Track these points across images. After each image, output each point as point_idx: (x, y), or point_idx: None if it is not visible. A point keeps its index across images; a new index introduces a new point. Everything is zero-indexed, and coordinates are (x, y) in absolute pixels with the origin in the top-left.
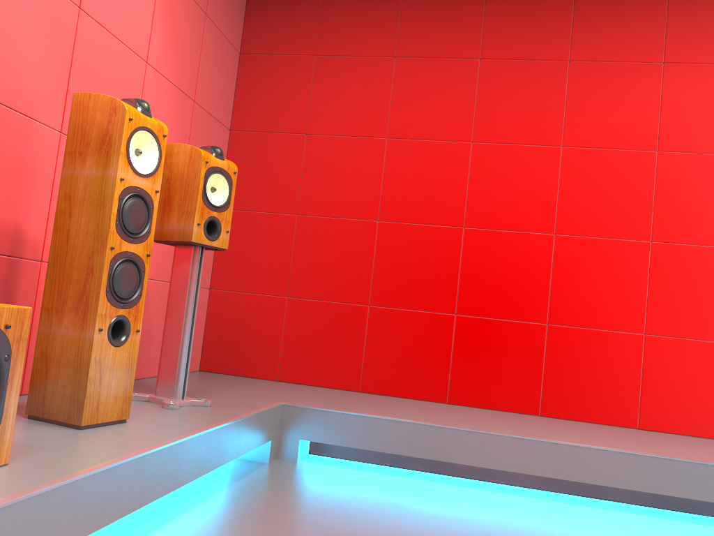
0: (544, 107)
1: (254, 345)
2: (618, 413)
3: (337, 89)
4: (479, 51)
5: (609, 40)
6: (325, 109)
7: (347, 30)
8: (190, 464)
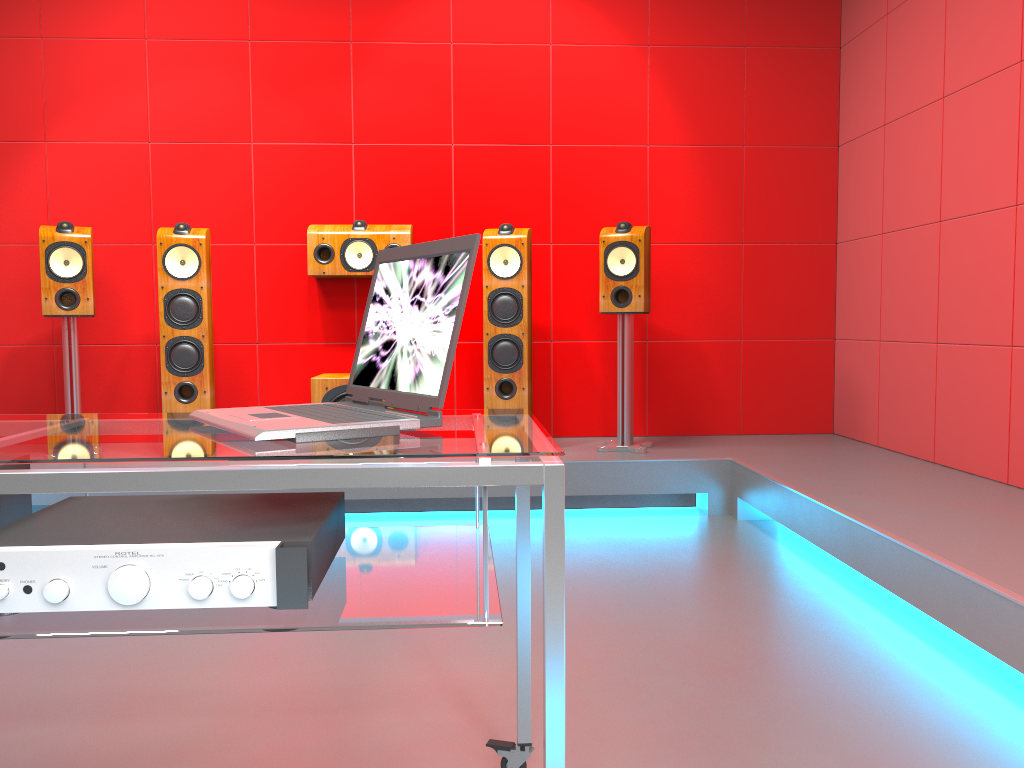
0: None
1: (861, 402)
2: None
3: (903, 51)
4: None
5: None
6: (895, 83)
7: None
8: None
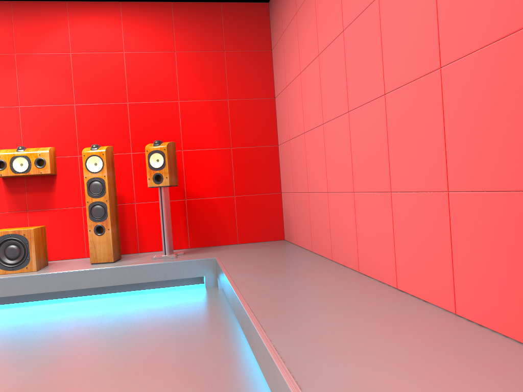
0: (334, 2)
1: (291, 223)
2: (387, 272)
3: (288, 51)
4: None
5: None
6: (287, 67)
7: (286, 8)
8: (106, 279)
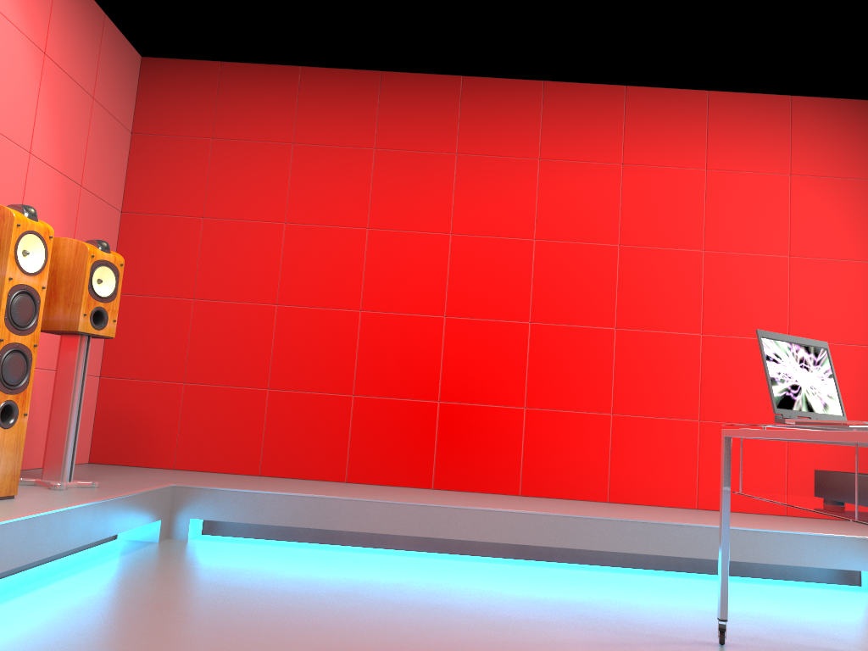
0: (435, 197)
1: (148, 433)
2: (503, 482)
3: (234, 173)
4: (374, 141)
5: (492, 135)
6: (222, 192)
7: (244, 114)
8: (77, 531)
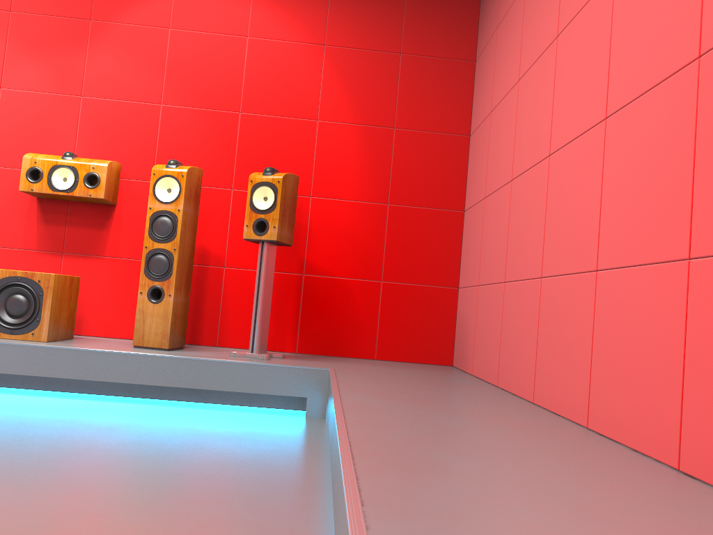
0: None
1: (467, 338)
2: (656, 432)
3: (502, 52)
4: None
5: None
6: (497, 78)
7: None
8: (147, 372)
